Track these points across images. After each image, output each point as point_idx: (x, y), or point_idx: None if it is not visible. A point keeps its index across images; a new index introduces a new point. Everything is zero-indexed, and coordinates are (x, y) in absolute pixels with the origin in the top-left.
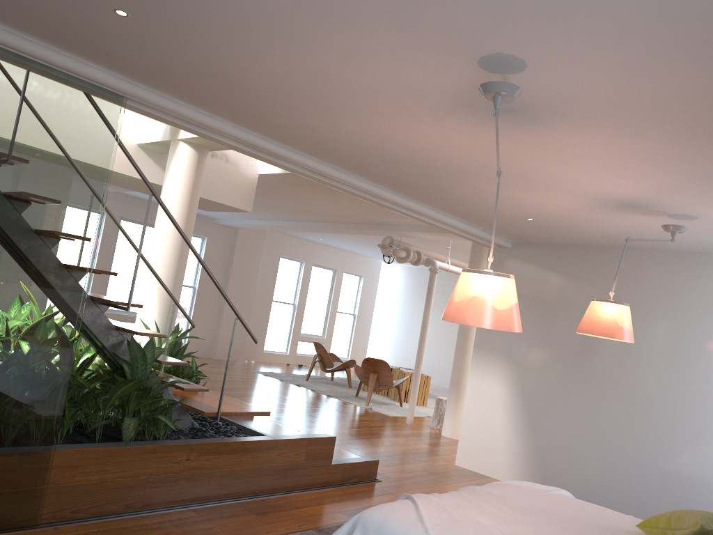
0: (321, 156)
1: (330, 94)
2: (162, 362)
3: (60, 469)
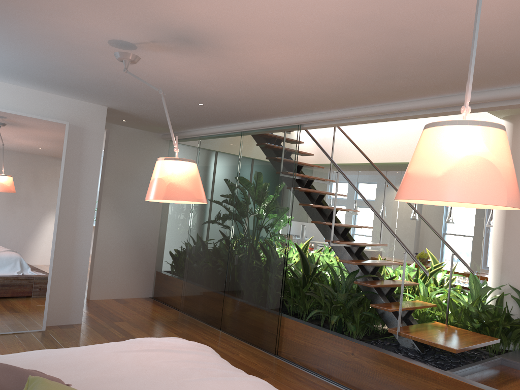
0: (401, 97)
1: (238, 82)
2: (354, 282)
3: (288, 329)
